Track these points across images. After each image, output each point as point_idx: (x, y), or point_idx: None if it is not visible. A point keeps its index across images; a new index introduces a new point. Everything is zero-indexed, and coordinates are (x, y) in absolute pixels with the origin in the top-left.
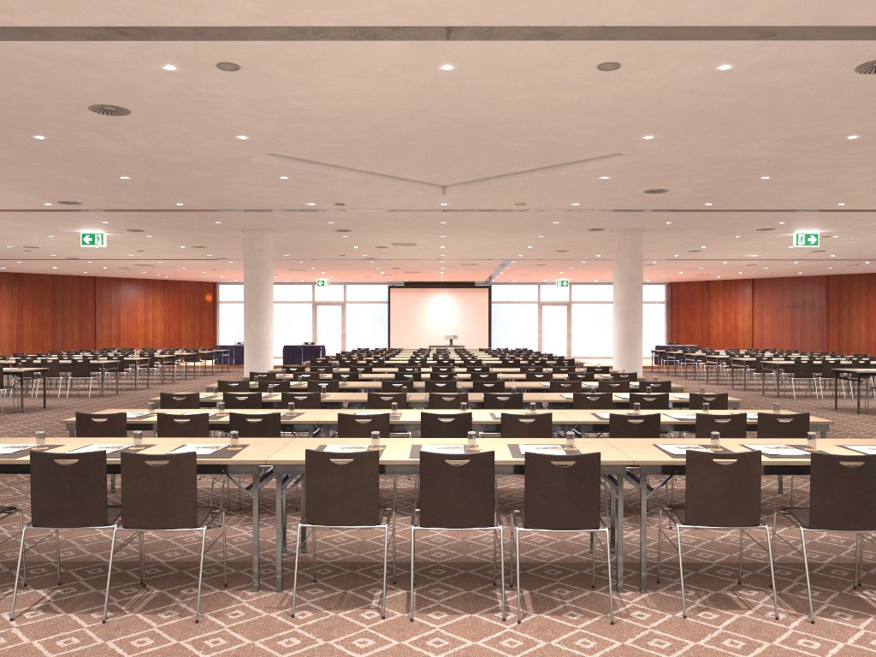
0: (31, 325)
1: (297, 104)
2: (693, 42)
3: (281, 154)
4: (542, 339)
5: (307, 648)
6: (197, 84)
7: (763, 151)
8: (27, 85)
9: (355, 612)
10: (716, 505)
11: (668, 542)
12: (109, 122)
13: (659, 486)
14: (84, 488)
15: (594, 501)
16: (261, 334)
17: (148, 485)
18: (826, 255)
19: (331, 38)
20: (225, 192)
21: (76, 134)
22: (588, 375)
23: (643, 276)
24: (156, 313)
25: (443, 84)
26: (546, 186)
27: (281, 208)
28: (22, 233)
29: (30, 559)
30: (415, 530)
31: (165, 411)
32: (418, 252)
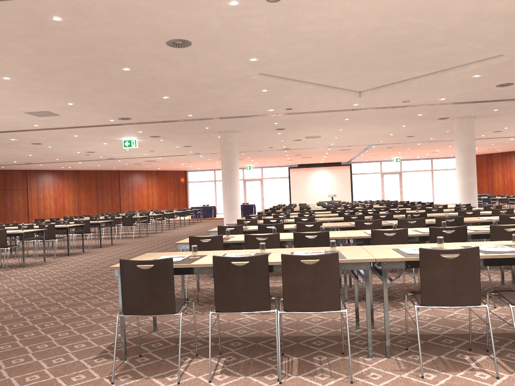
0: (85, 200)
1: (303, 29)
2: None
3: (267, 73)
4: (384, 195)
5: None
6: (245, 16)
7: None
8: (135, 26)
9: (467, 373)
10: None
11: None
12: (174, 54)
13: None
14: (253, 282)
15: None
16: (233, 195)
17: (304, 278)
18: None
19: None
20: (222, 105)
21: (149, 65)
22: (468, 208)
23: (450, 152)
24: (153, 190)
25: (414, 2)
26: (432, 85)
27: (250, 114)
28: (89, 143)
29: (183, 336)
30: (436, 311)
31: (231, 235)
32: (318, 142)
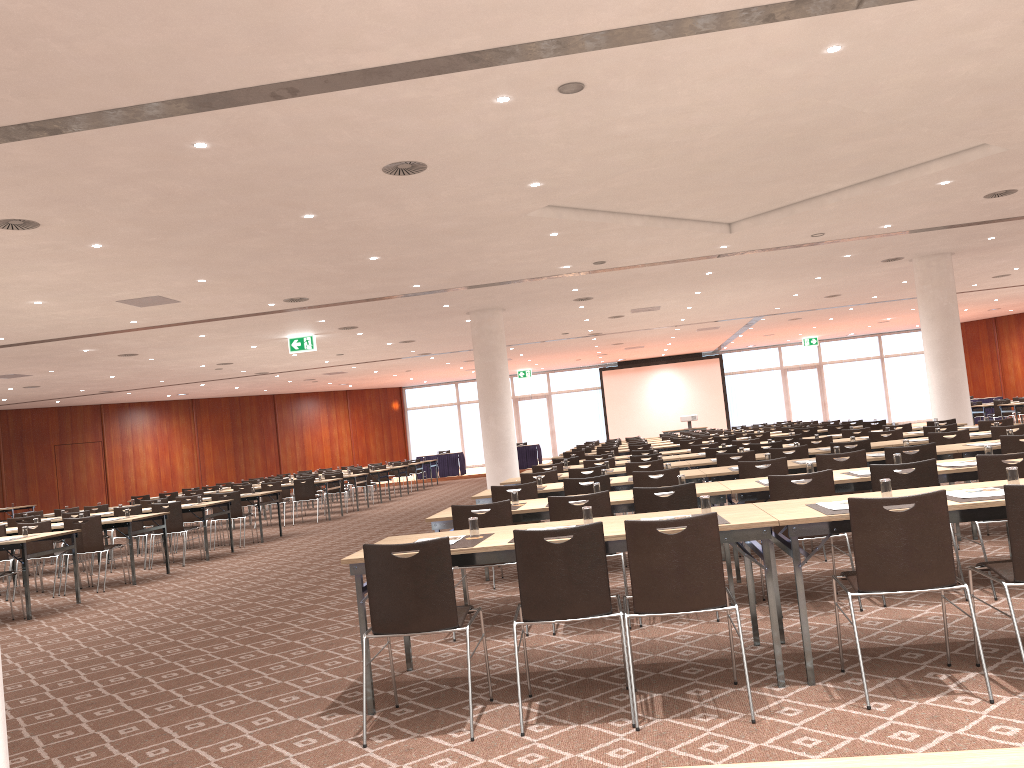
0: (212, 455)
1: (623, 129)
2: None
3: (558, 204)
4: (792, 411)
5: (938, 741)
6: (521, 118)
7: None
8: (331, 147)
9: (942, 699)
10: None
11: None
12: (395, 185)
13: None
14: (582, 569)
15: None
16: (502, 430)
17: (664, 558)
18: None
19: (714, 28)
20: (475, 264)
21: (350, 206)
22: (950, 427)
23: (914, 321)
24: (341, 429)
25: (815, 74)
26: (863, 204)
27: (527, 277)
28: (224, 347)
29: (459, 674)
30: (892, 611)
31: (521, 501)
32: (656, 319)
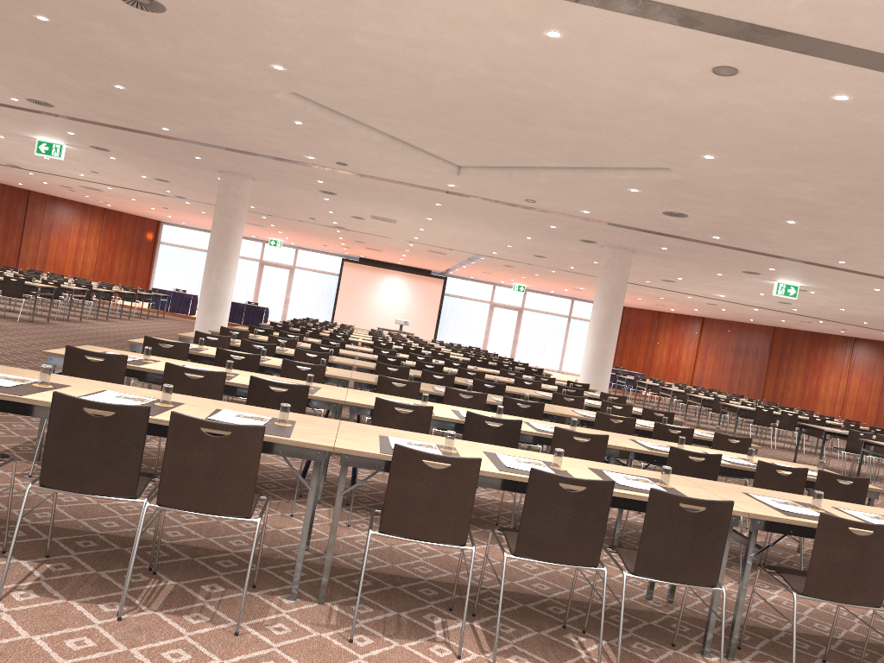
0: None
1: (361, 42)
2: (831, 63)
3: (305, 96)
4: (488, 340)
5: None
6: None
7: (810, 195)
8: None
9: (421, 644)
10: (842, 578)
11: (721, 597)
12: (134, 18)
13: (769, 545)
14: (115, 448)
15: (716, 556)
16: (221, 286)
17: (200, 458)
18: (789, 308)
19: None
20: (223, 126)
21: (87, 24)
22: (579, 390)
23: None
24: (90, 242)
25: (537, 53)
26: (569, 187)
27: (275, 155)
28: None
29: None
30: None
31: (158, 358)
32: (393, 230)
